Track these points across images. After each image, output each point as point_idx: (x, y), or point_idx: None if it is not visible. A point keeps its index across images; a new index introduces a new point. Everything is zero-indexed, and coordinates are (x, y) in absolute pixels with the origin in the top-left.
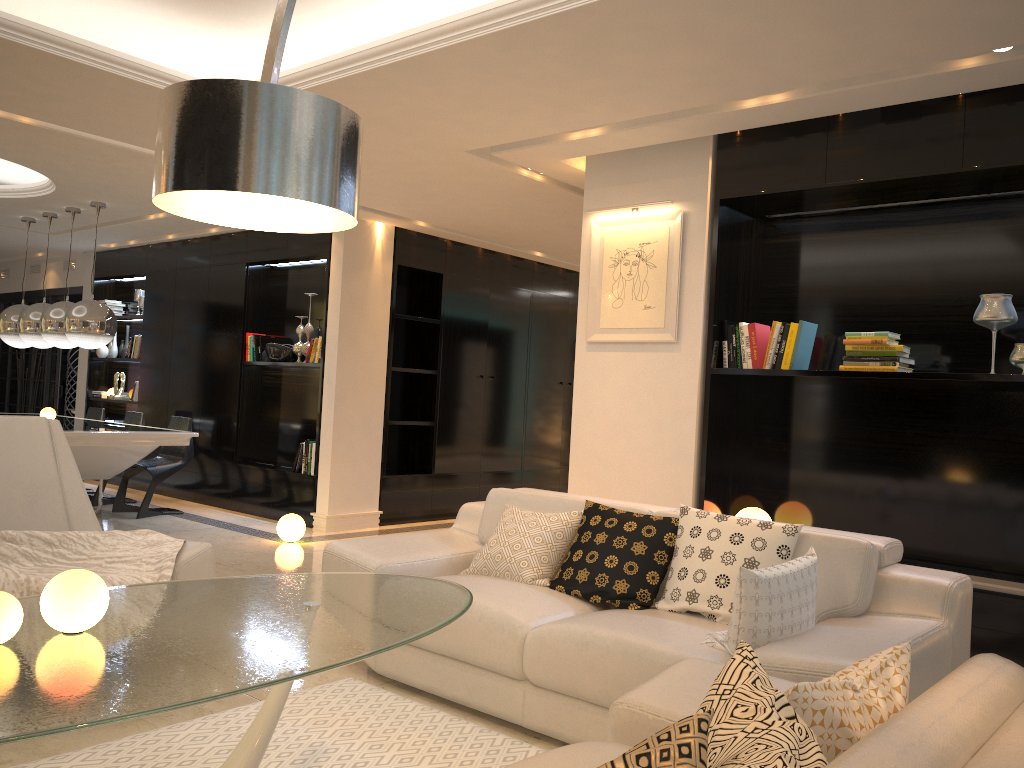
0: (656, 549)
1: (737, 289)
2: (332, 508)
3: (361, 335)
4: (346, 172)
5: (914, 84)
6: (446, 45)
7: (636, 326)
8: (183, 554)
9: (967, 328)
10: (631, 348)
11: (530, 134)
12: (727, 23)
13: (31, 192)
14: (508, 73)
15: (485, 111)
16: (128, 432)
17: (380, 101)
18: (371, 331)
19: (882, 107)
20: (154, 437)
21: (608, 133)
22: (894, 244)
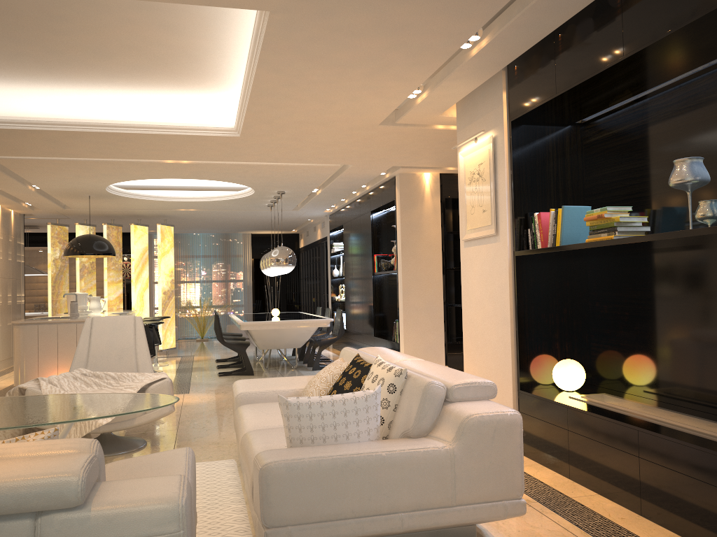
0: (355, 386)
1: (547, 186)
2: None
3: (419, 249)
4: None
5: (548, 4)
6: (252, 80)
7: (480, 226)
8: (153, 384)
9: (708, 190)
10: (480, 242)
11: (389, 107)
12: (347, 20)
13: (251, 192)
14: (306, 82)
15: (340, 103)
16: (289, 320)
17: (284, 113)
18: (427, 245)
19: (579, 21)
20: (306, 322)
21: (429, 94)
22: (656, 125)
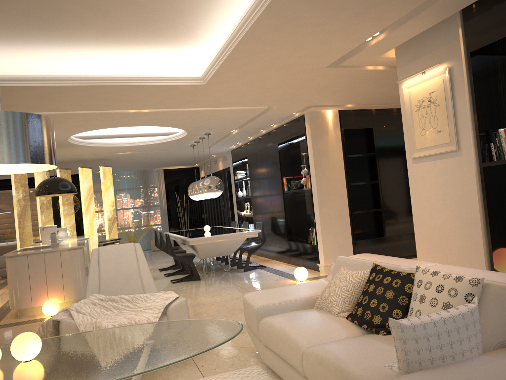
0: (399, 295)
1: (500, 106)
2: (326, 261)
3: (328, 170)
4: (13, 143)
5: None
6: (250, 25)
7: (435, 144)
8: (172, 304)
9: None
10: (435, 158)
11: (346, 49)
12: None
13: (182, 135)
14: (295, 26)
15: (309, 47)
16: (227, 234)
17: (256, 59)
18: (333, 167)
19: None
20: (240, 235)
21: (388, 34)
22: None
